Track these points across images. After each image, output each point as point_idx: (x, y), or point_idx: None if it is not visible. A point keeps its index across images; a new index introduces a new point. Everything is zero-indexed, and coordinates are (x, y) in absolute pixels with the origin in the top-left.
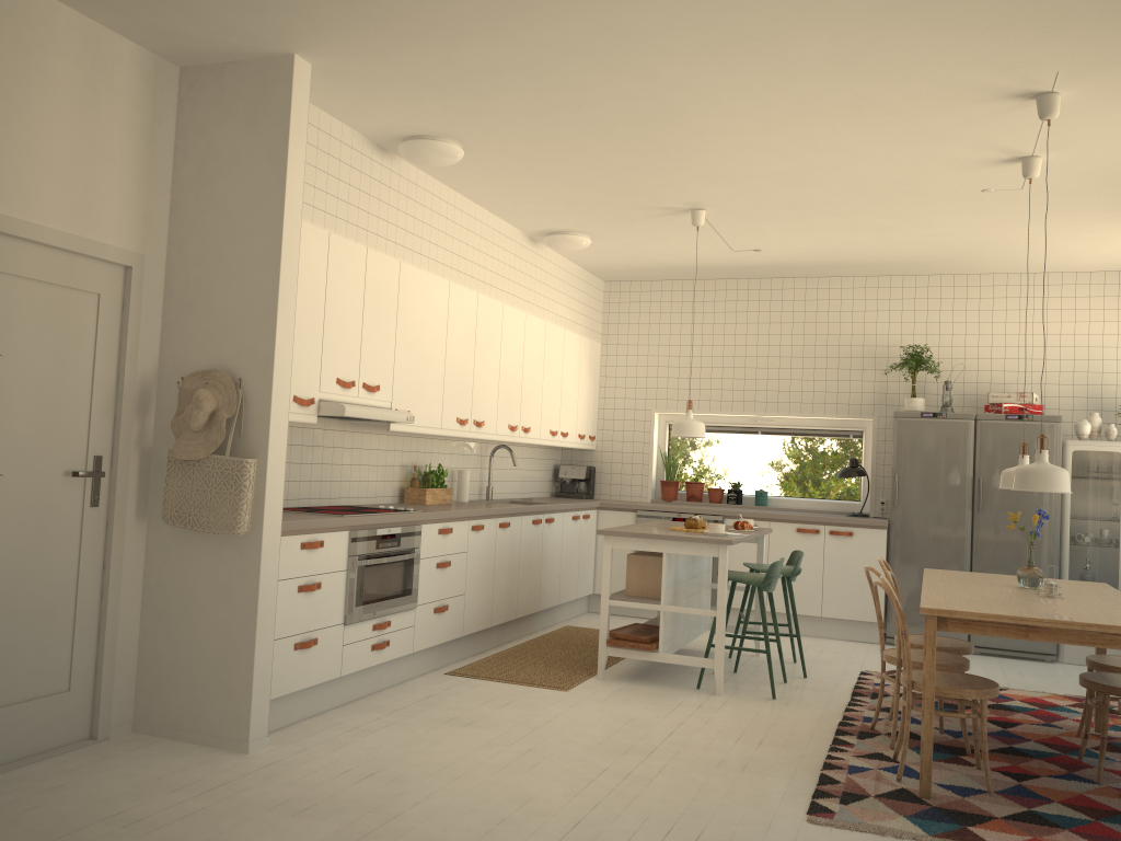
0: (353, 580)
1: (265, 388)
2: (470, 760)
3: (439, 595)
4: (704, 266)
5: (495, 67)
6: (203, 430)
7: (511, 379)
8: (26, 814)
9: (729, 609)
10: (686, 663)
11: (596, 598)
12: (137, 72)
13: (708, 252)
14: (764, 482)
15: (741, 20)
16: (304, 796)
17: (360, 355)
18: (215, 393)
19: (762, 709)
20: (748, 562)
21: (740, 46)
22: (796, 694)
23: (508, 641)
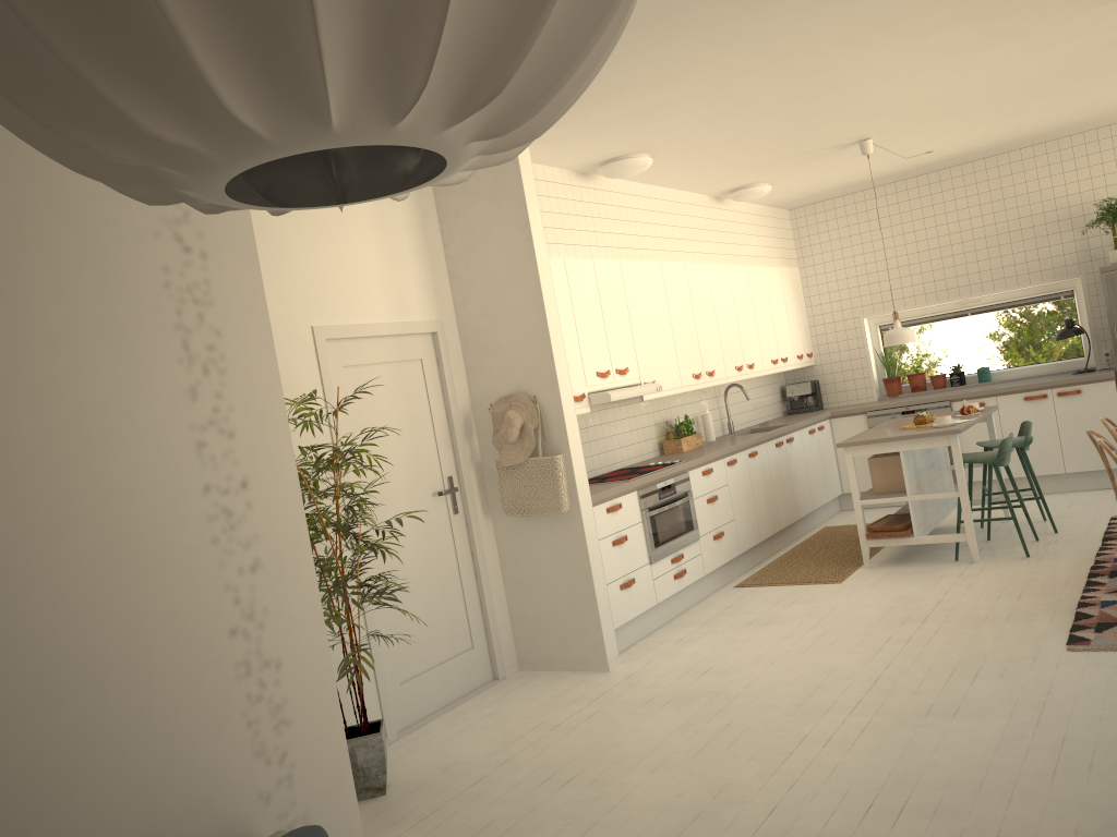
0: (648, 528)
1: (555, 399)
2: (778, 649)
3: (714, 524)
4: (881, 176)
5: (671, 101)
6: (517, 441)
7: (728, 326)
8: (482, 732)
9: (971, 487)
10: (941, 540)
11: (845, 497)
12: None
13: (882, 165)
14: (984, 359)
15: (870, 18)
16: (664, 693)
17: (608, 348)
18: (519, 412)
19: (1018, 567)
20: (982, 437)
21: (874, 32)
22: (1048, 549)
23: (777, 550)
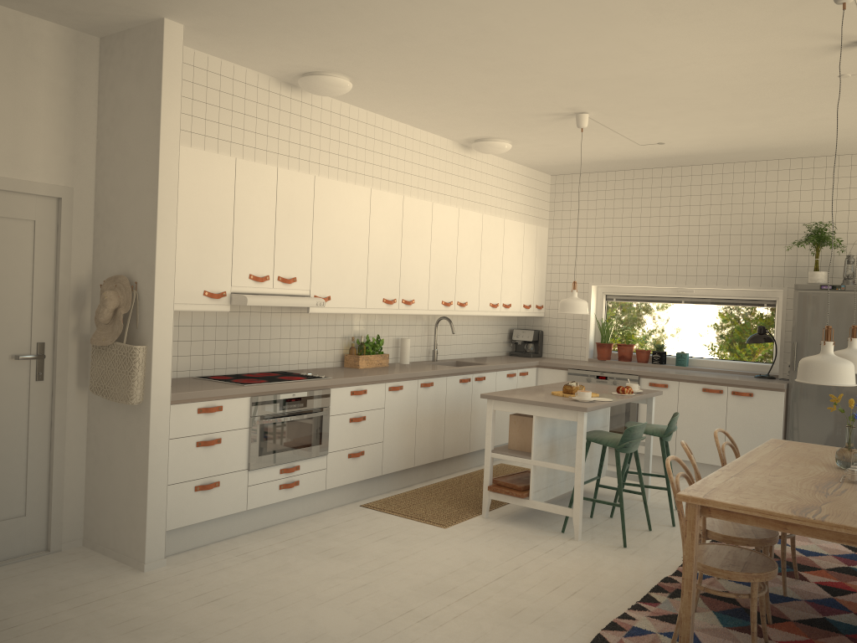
0: (255, 436)
1: (150, 289)
2: (306, 591)
3: (354, 443)
4: (625, 159)
5: (317, 11)
6: (110, 323)
7: (444, 264)
8: None
9: (602, 464)
10: (551, 510)
11: None
12: (58, 46)
13: (619, 147)
14: (686, 345)
15: None
16: (148, 616)
17: (274, 254)
18: (118, 294)
19: (605, 557)
20: (660, 416)
21: None
22: (650, 544)
23: (438, 476)
